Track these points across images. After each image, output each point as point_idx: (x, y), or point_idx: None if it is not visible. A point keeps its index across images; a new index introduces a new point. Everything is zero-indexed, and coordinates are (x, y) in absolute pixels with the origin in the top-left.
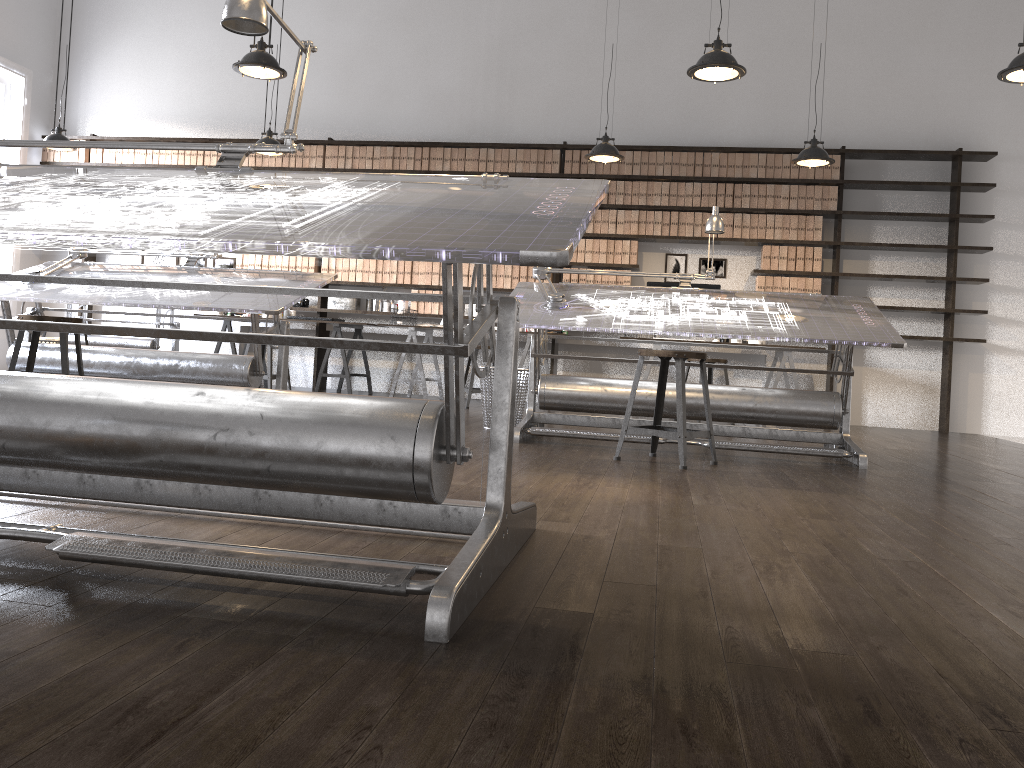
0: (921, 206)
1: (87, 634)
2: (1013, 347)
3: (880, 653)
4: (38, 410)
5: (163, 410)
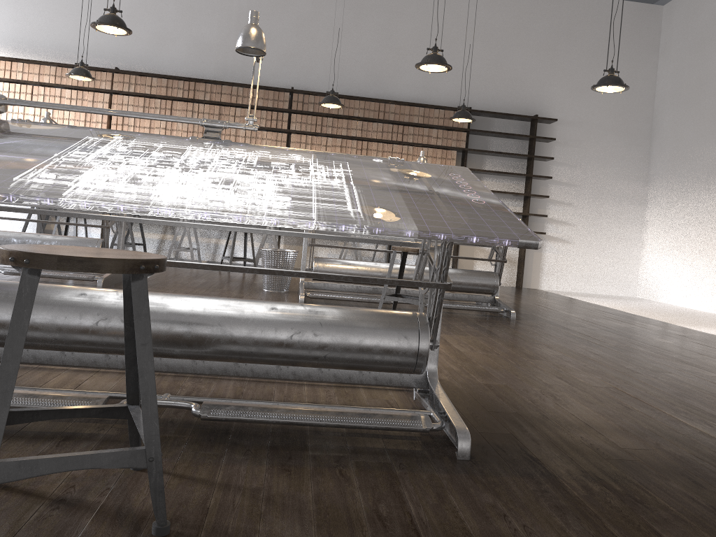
0: (512, 148)
1: (279, 471)
2: (558, 237)
3: (661, 447)
4: (162, 319)
5: (253, 320)
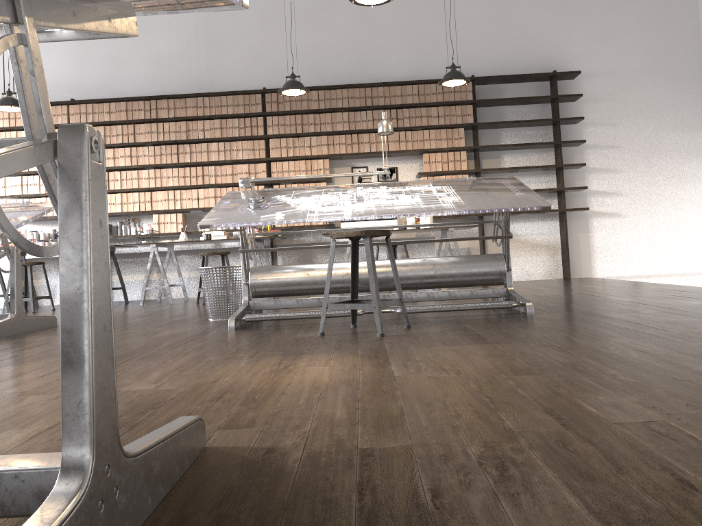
0: (532, 115)
1: None
2: (607, 211)
3: None
4: None
5: None
